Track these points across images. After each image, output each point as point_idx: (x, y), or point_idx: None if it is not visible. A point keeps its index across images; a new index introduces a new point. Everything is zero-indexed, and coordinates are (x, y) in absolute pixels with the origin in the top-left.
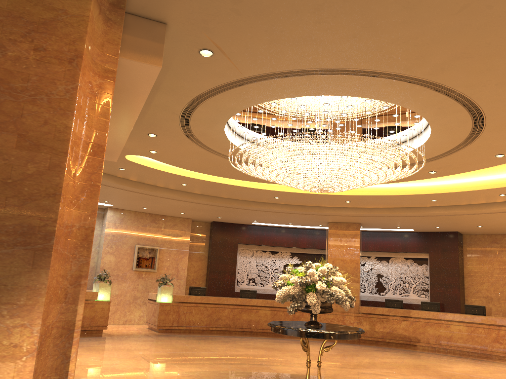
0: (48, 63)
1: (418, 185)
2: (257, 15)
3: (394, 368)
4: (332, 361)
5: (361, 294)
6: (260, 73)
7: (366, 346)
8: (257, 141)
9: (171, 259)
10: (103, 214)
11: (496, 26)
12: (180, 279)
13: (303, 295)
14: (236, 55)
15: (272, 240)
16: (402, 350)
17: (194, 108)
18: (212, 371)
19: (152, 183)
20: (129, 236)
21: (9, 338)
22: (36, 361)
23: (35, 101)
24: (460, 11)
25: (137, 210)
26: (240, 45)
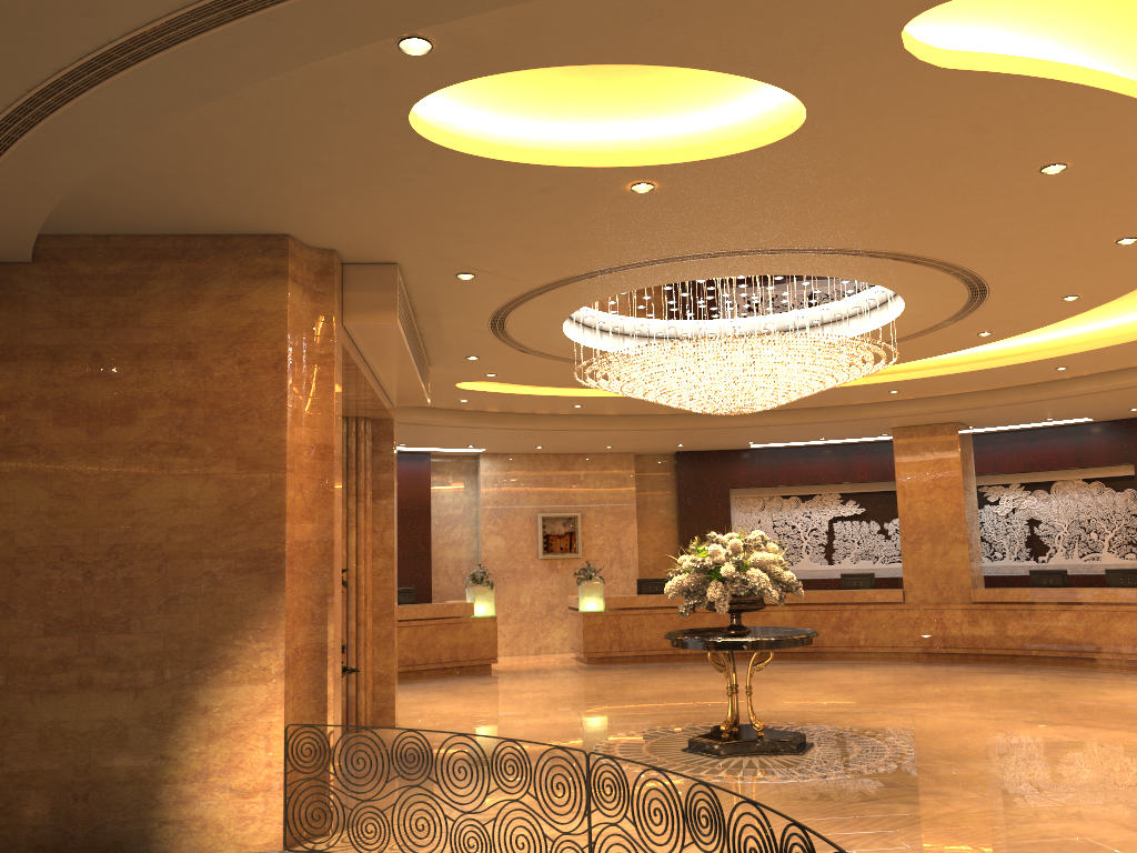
0: (254, 374)
1: (1022, 343)
2: (494, 239)
3: (977, 700)
4: (862, 694)
5: (998, 563)
6: (553, 279)
7: (981, 667)
8: (645, 334)
9: (605, 532)
10: (475, 467)
11: (809, 193)
12: (626, 566)
13: (703, 587)
14: (505, 271)
15: (797, 473)
16: (1054, 670)
17: (503, 322)
18: (624, 715)
19: (525, 411)
20: (524, 499)
21: (258, 661)
22: (286, 683)
23: (247, 420)
24: (739, 192)
25: (530, 452)
26: (501, 263)
